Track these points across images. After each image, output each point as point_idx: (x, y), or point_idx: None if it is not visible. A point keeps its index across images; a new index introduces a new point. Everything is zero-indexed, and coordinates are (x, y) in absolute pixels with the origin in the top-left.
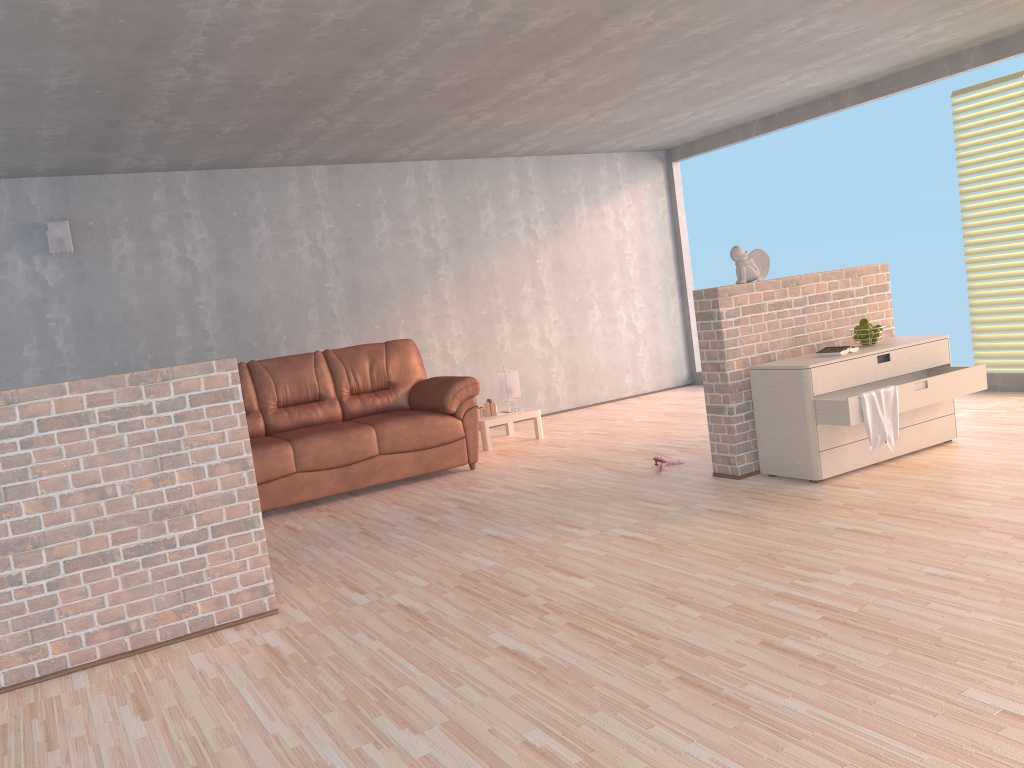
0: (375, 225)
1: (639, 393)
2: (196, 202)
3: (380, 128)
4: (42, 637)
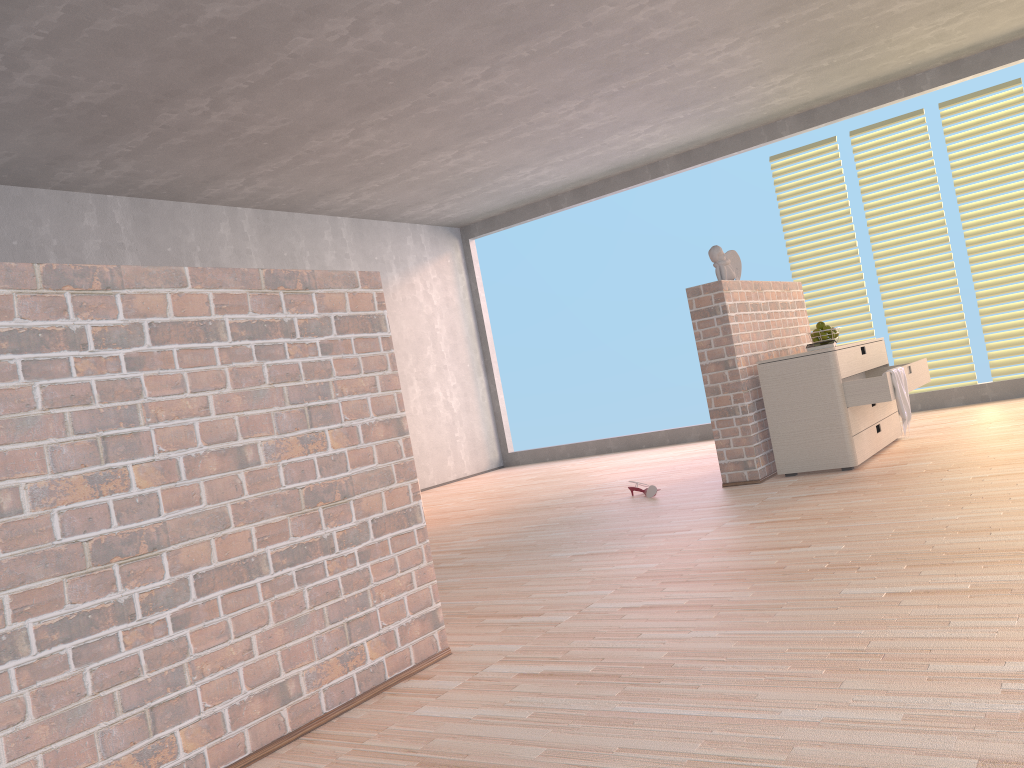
0: None
1: (461, 476)
2: None
3: (250, 134)
4: (168, 720)
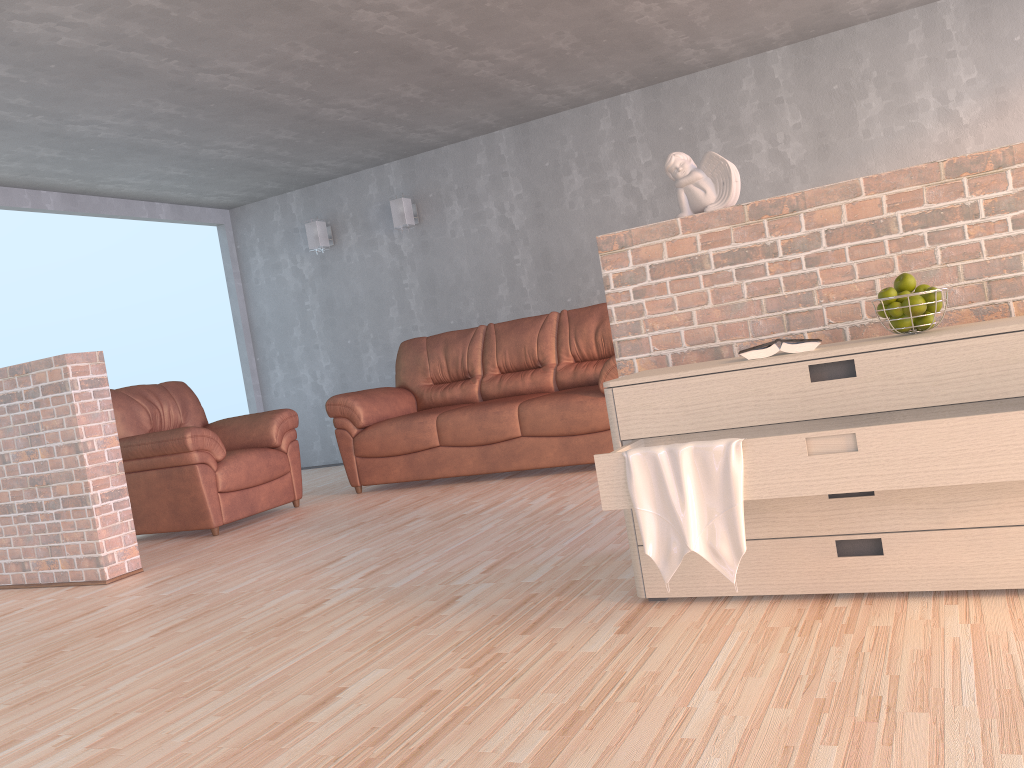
0: (701, 149)
1: None
2: (512, 159)
3: (571, 46)
4: None
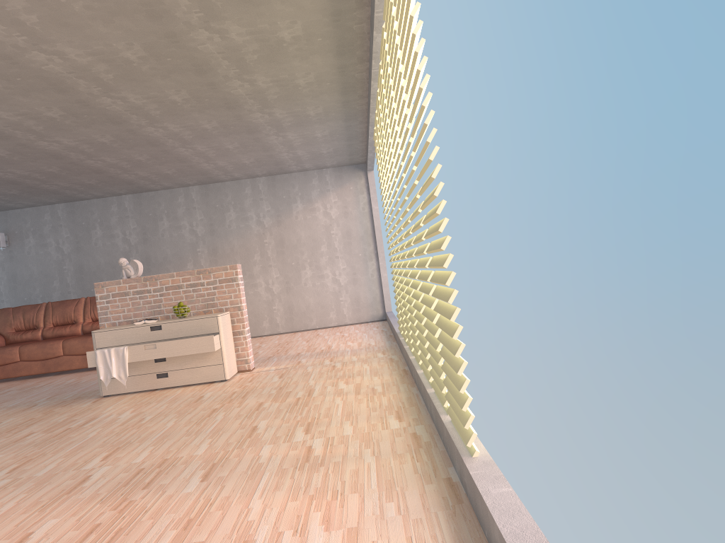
0: (159, 224)
1: (341, 324)
2: (65, 218)
3: (95, 182)
4: None
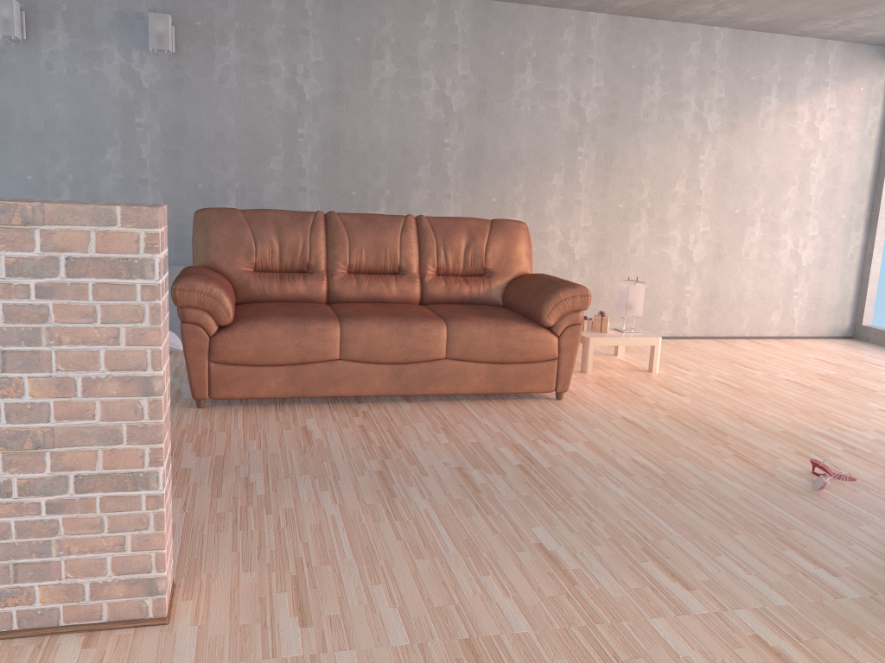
0: (516, 80)
1: (784, 335)
2: (317, 18)
3: None
4: None
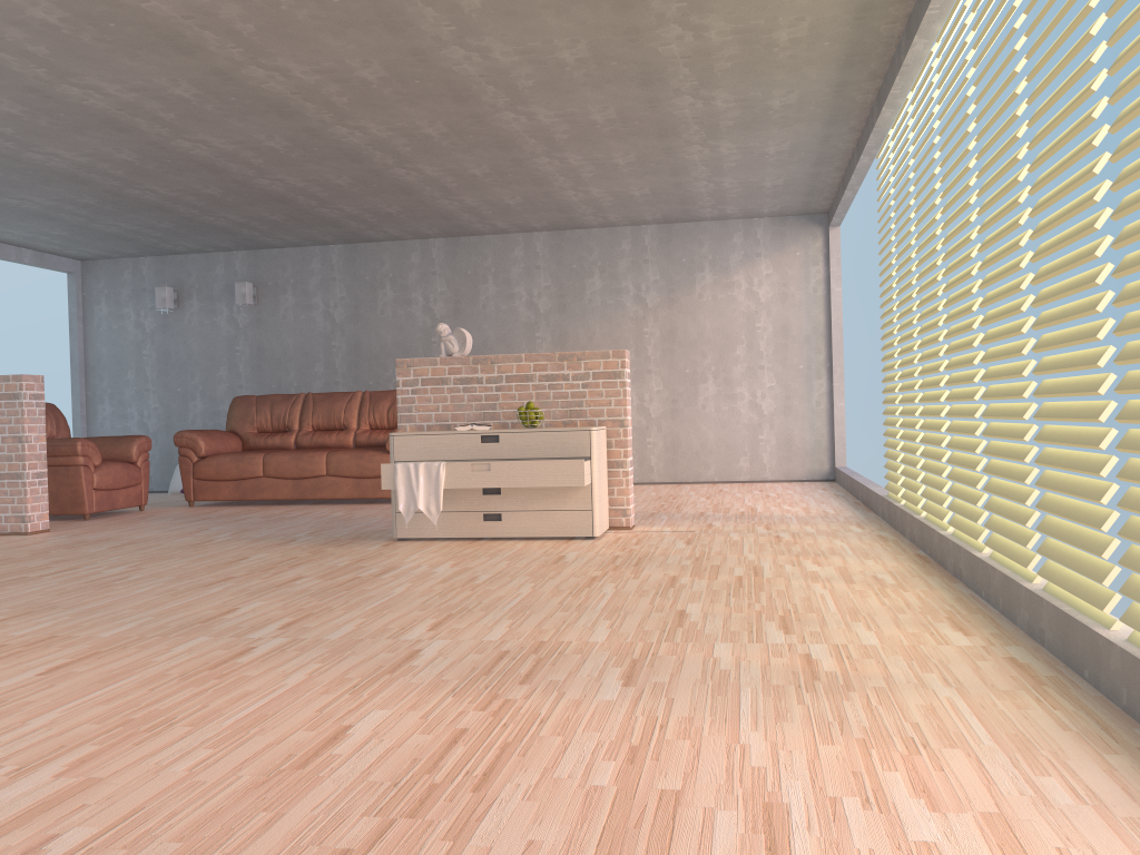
0: (481, 289)
1: (756, 479)
2: (341, 268)
3: (397, 211)
4: None
